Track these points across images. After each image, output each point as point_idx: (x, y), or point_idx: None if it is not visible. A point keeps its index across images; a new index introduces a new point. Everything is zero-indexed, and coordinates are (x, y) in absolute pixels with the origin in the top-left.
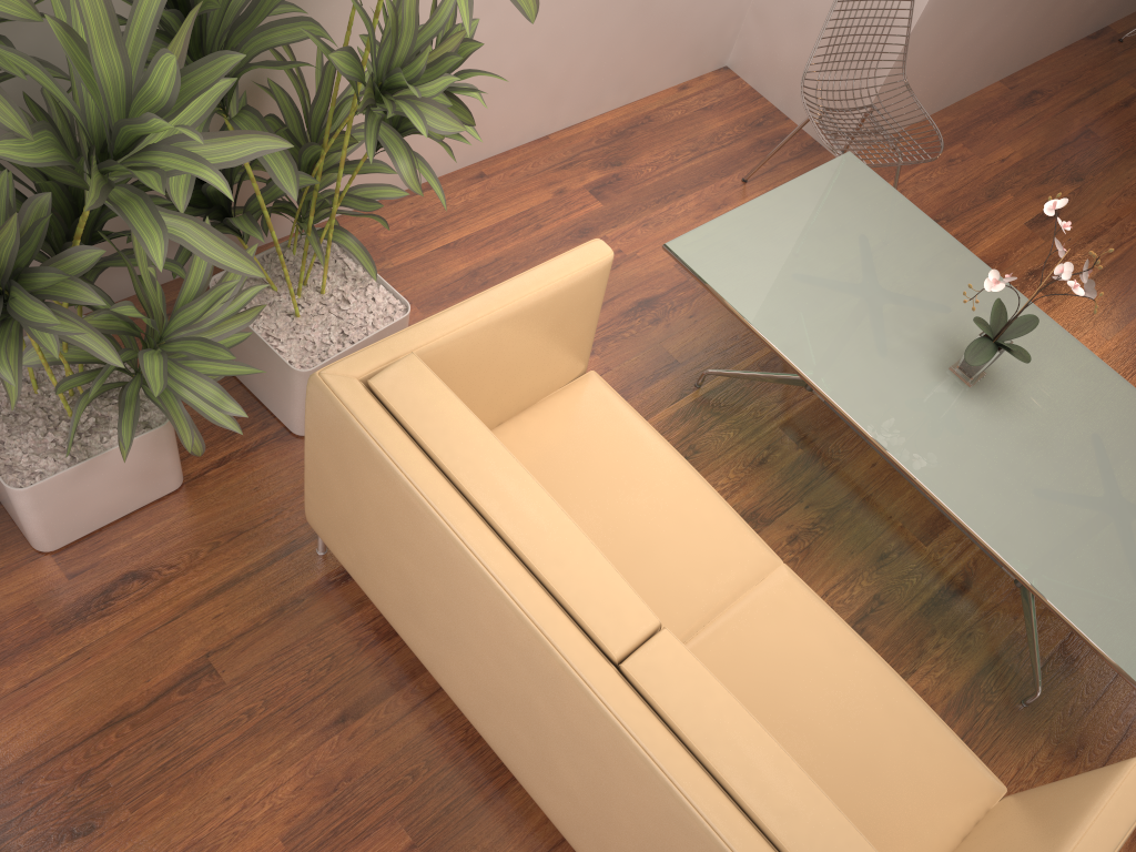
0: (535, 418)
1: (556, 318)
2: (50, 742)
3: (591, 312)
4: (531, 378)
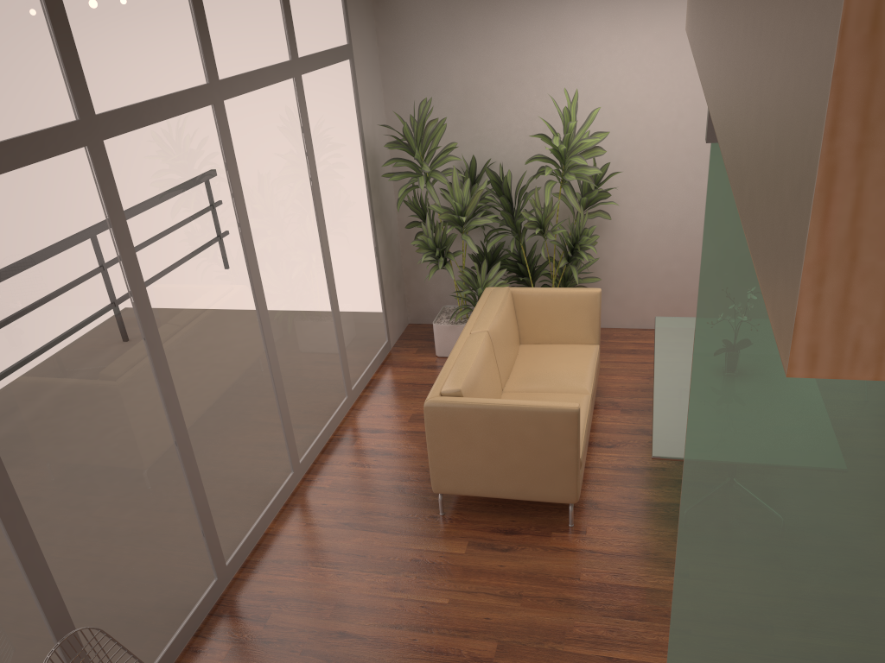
0: (561, 345)
1: (572, 306)
2: (396, 380)
3: (591, 313)
4: (564, 329)
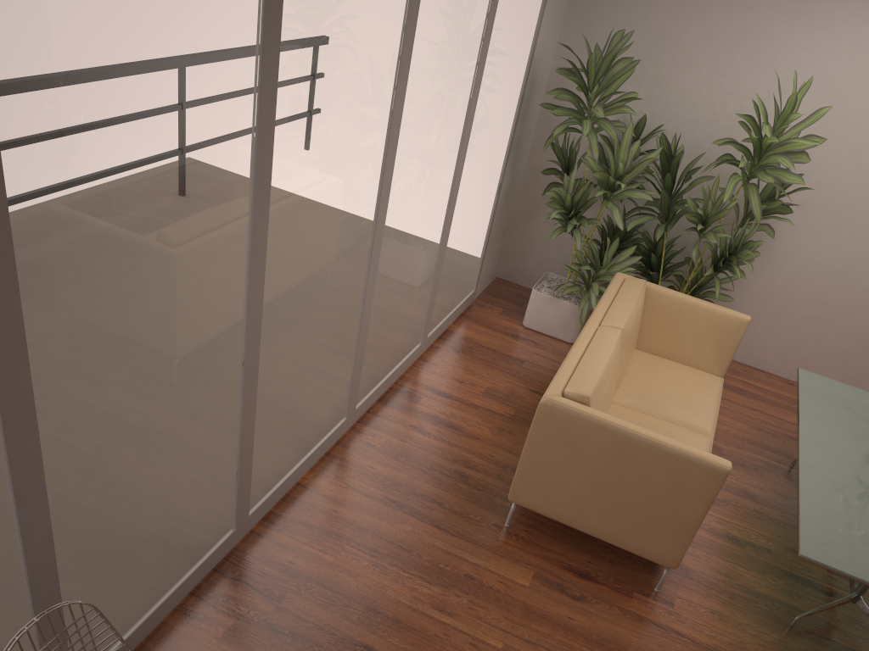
0: (681, 364)
1: (710, 326)
2: (474, 340)
3: (729, 340)
4: (690, 348)
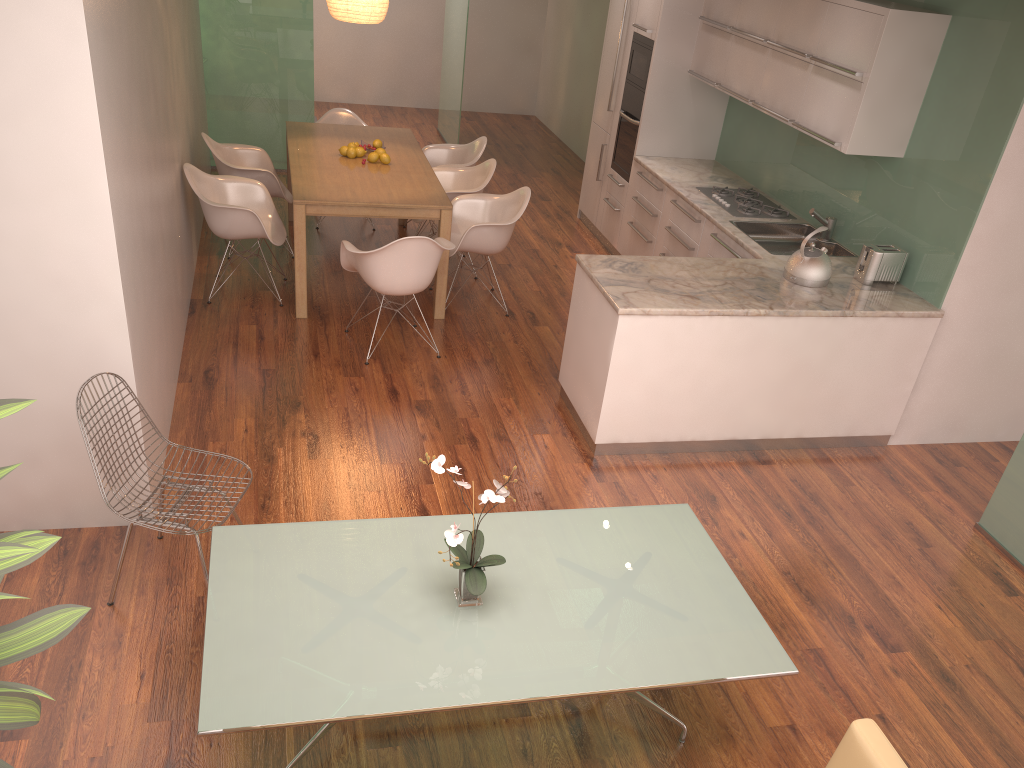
0: None
1: None
2: None
3: None
4: None
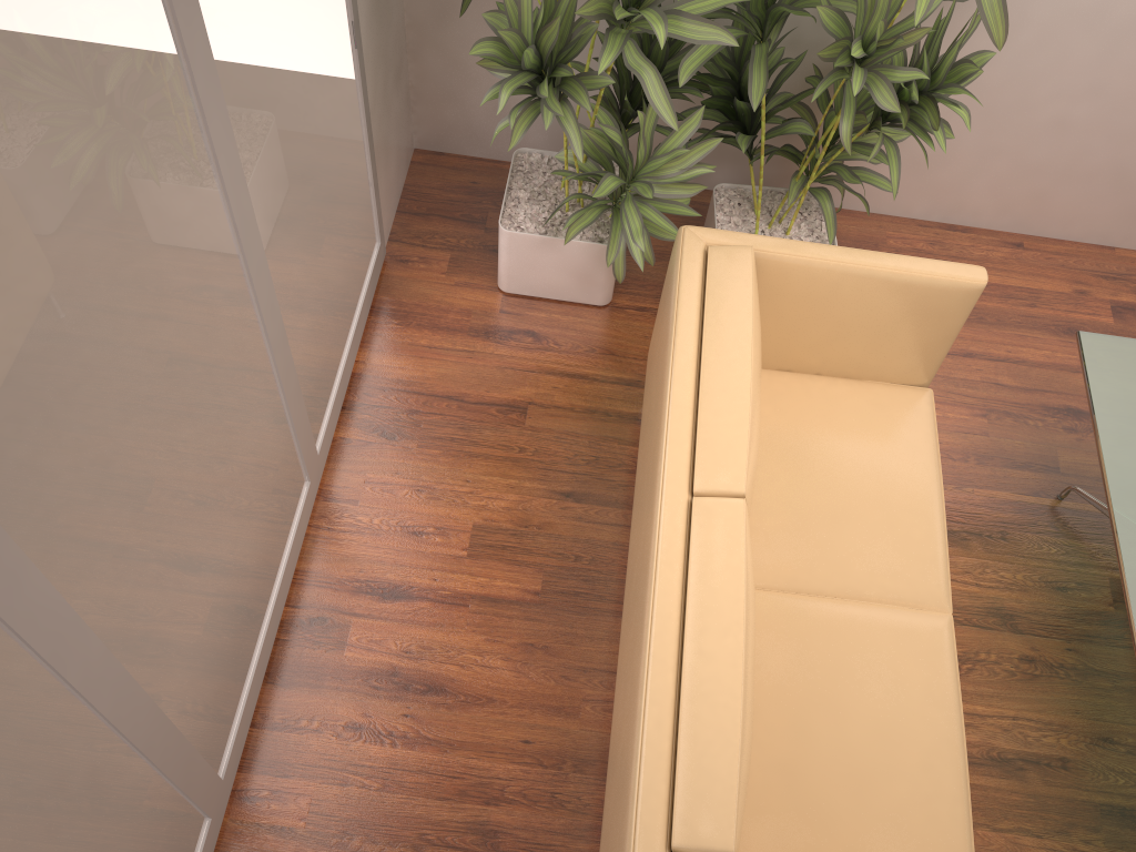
0: (847, 386)
1: (902, 308)
2: (414, 383)
3: (944, 327)
4: (862, 351)
